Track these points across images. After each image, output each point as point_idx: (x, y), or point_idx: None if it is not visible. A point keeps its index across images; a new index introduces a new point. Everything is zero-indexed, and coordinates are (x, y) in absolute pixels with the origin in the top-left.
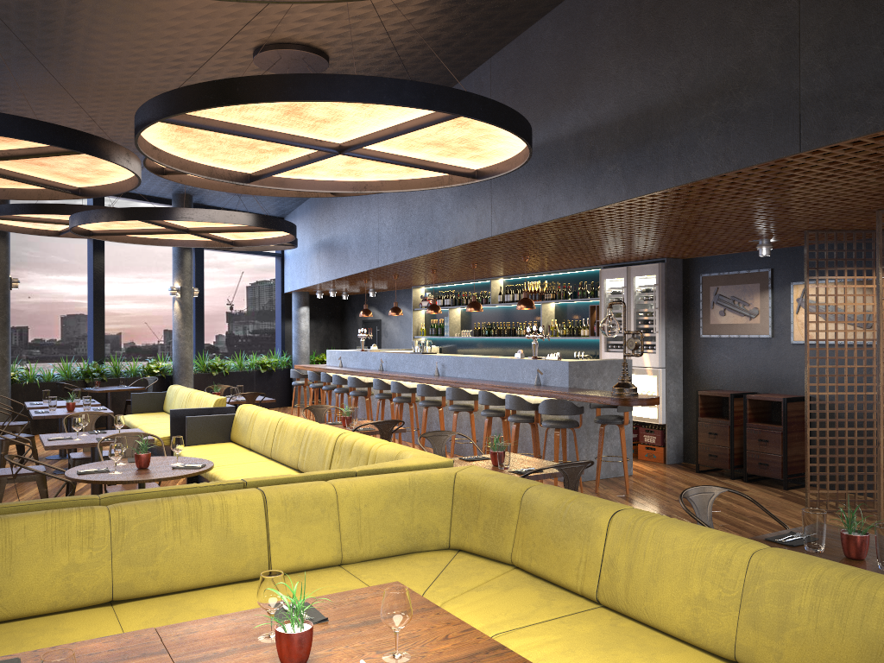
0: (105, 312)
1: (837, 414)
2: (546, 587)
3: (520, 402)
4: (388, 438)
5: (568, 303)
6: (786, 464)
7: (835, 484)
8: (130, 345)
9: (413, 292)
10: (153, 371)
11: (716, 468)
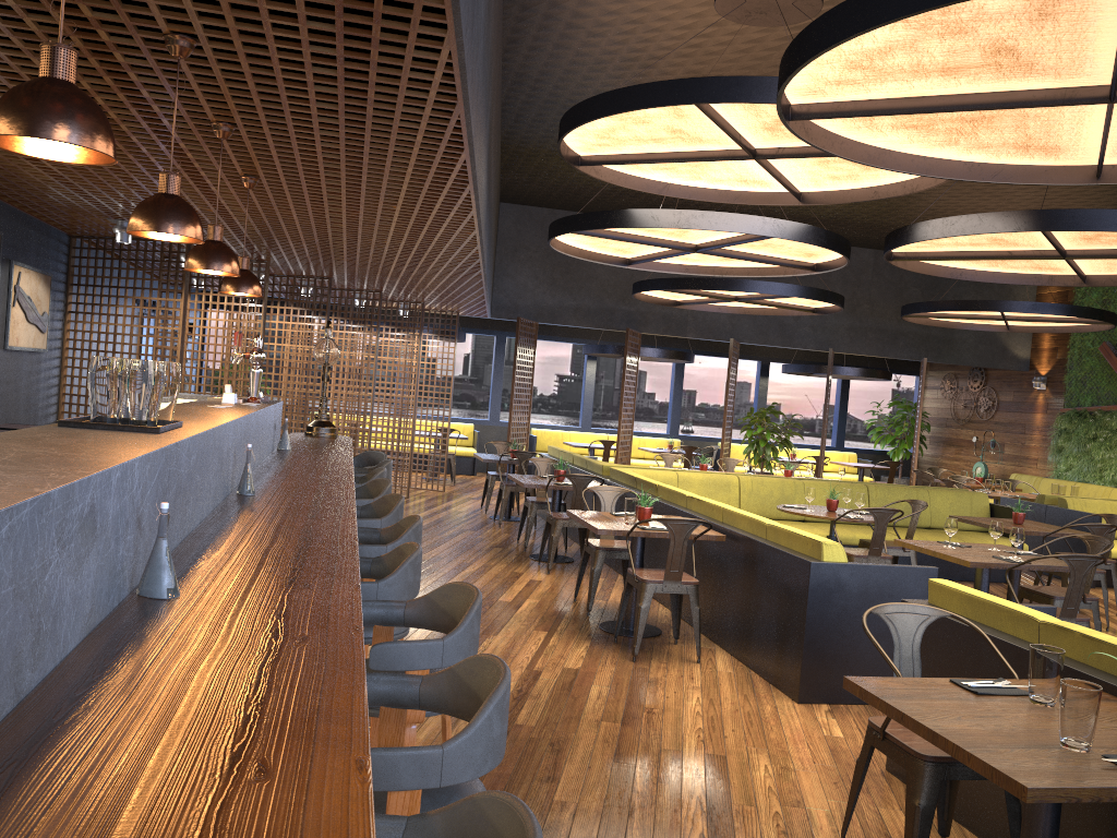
0: None
1: None
2: None
3: None
4: (603, 509)
5: None
6: None
7: None
8: None
9: None
10: None
11: None
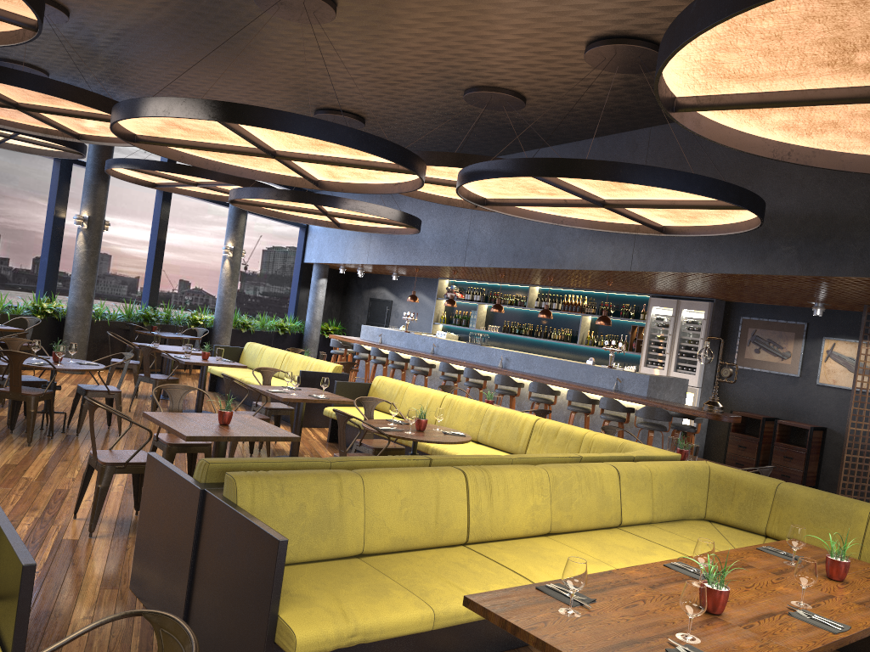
0: (127, 254)
1: (866, 446)
2: None
3: (616, 405)
4: None
5: None
6: (805, 477)
7: None
8: None
9: (439, 282)
10: (196, 322)
11: None
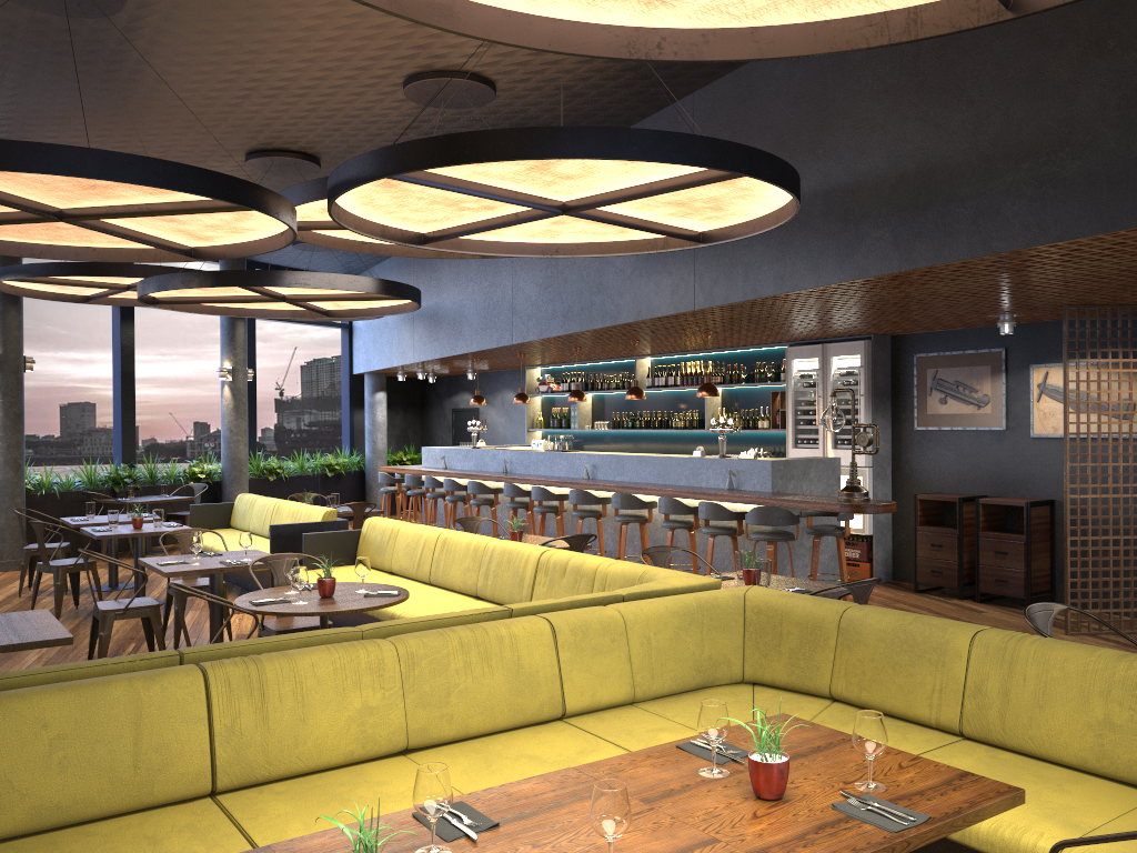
0: None
1: (1101, 521)
2: (886, 720)
3: (719, 511)
4: None
5: (739, 388)
6: (1029, 579)
7: (1085, 603)
8: (151, 443)
9: (526, 373)
10: (196, 476)
11: (934, 587)
